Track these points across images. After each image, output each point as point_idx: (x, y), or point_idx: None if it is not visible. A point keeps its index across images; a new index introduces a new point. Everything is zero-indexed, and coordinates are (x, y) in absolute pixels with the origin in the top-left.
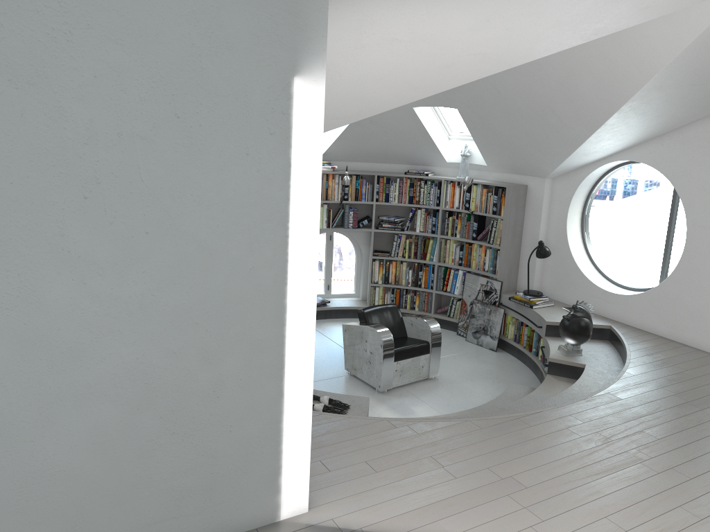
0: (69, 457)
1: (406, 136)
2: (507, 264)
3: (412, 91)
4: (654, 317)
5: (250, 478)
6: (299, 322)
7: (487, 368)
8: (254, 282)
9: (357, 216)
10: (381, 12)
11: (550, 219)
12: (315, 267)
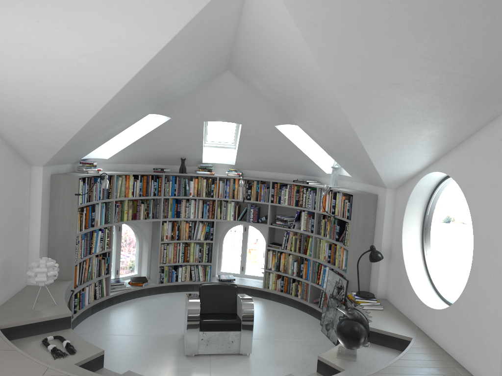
0: None
1: (286, 150)
2: (356, 265)
3: (90, 93)
4: (451, 337)
5: None
6: None
7: (307, 358)
8: None
9: (256, 213)
10: None
11: (393, 227)
12: None
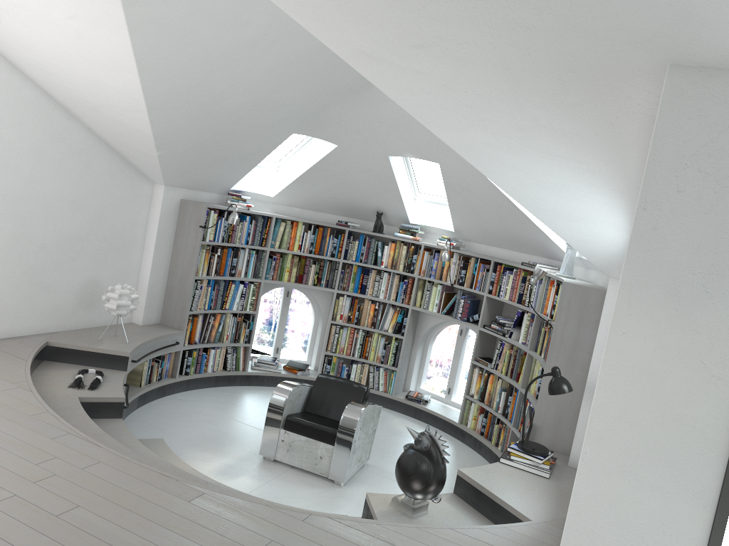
0: None
1: (507, 211)
2: (552, 403)
3: (117, 73)
4: None
5: None
6: None
7: None
8: None
9: (467, 306)
10: None
11: None
12: None
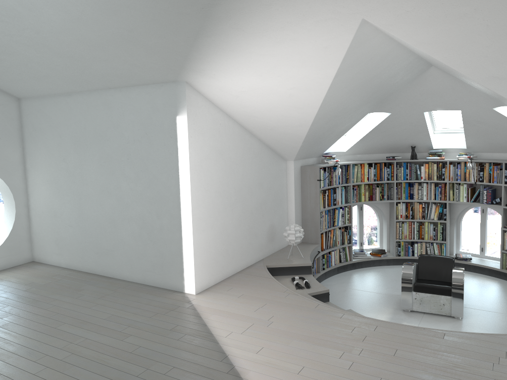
0: (127, 238)
1: None
2: None
3: (303, 109)
4: None
5: (173, 268)
6: (185, 210)
7: None
8: (170, 191)
9: (489, 194)
10: (216, 84)
11: None
12: (189, 189)
